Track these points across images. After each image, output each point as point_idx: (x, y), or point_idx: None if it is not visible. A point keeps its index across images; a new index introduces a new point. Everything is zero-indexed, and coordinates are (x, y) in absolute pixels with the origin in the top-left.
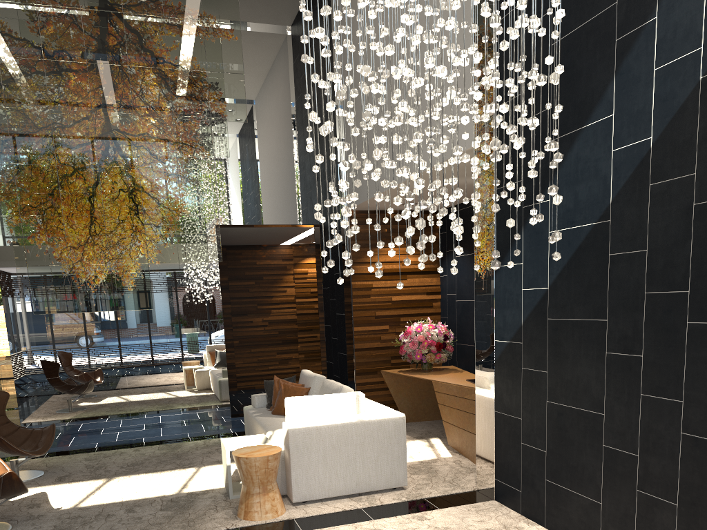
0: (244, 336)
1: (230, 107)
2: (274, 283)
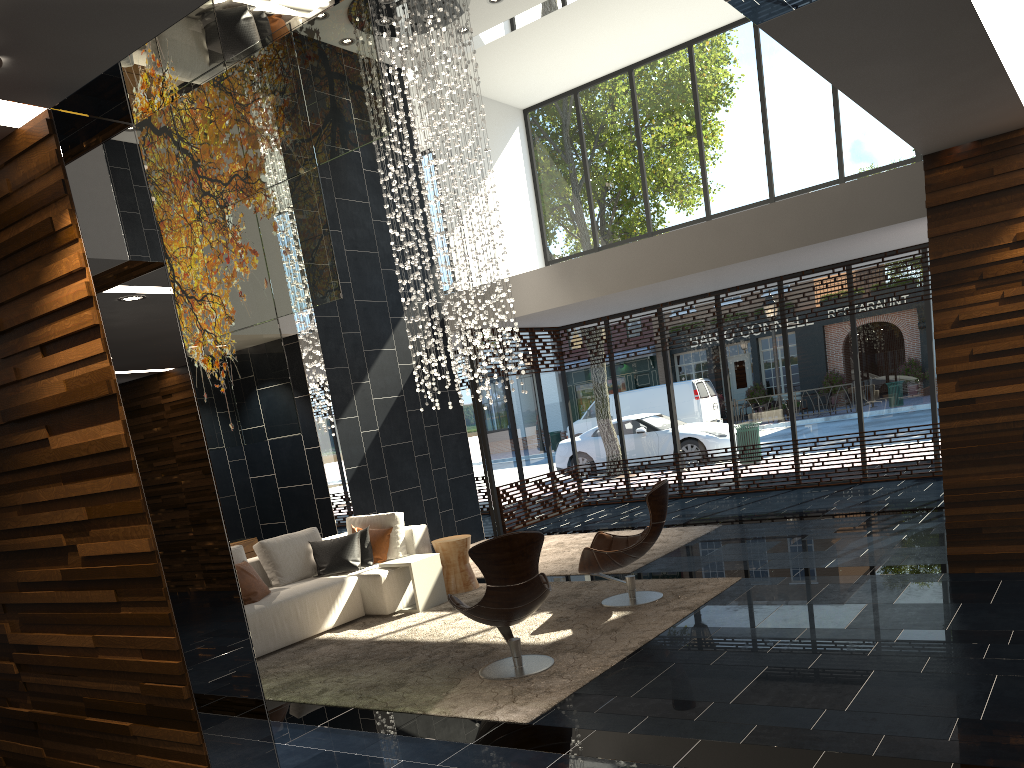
0: None
1: None
2: None
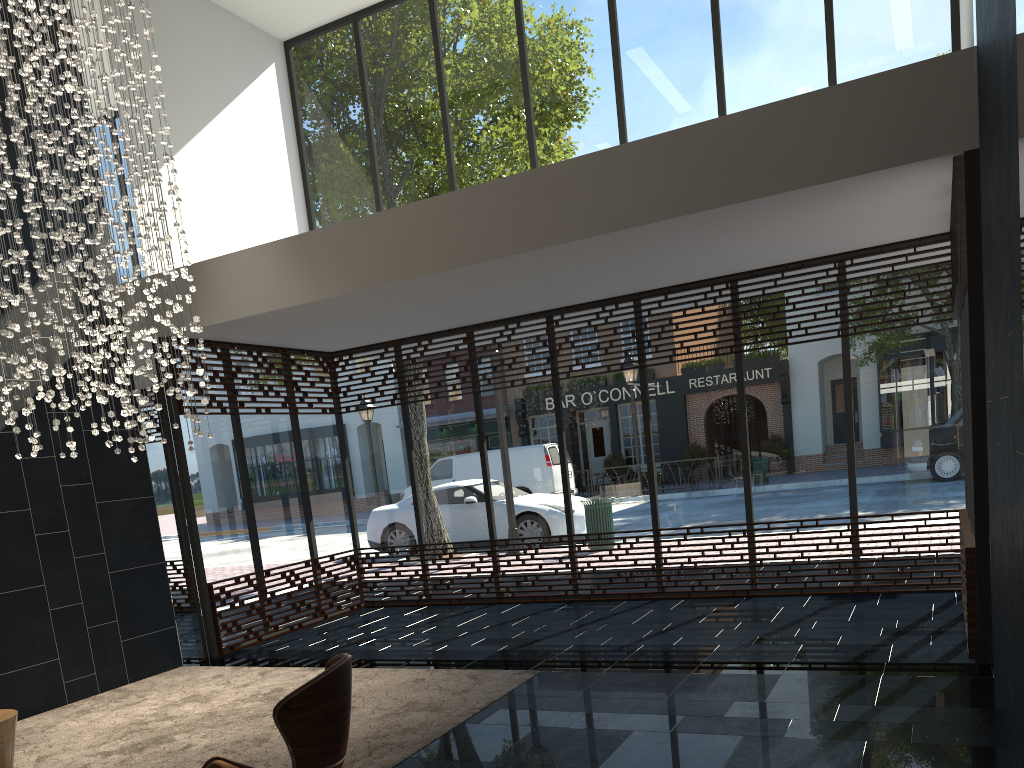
0: None
1: None
2: None
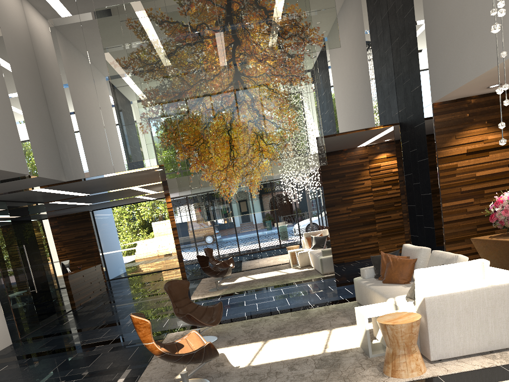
0: (333, 223)
1: (326, 37)
2: (354, 179)
